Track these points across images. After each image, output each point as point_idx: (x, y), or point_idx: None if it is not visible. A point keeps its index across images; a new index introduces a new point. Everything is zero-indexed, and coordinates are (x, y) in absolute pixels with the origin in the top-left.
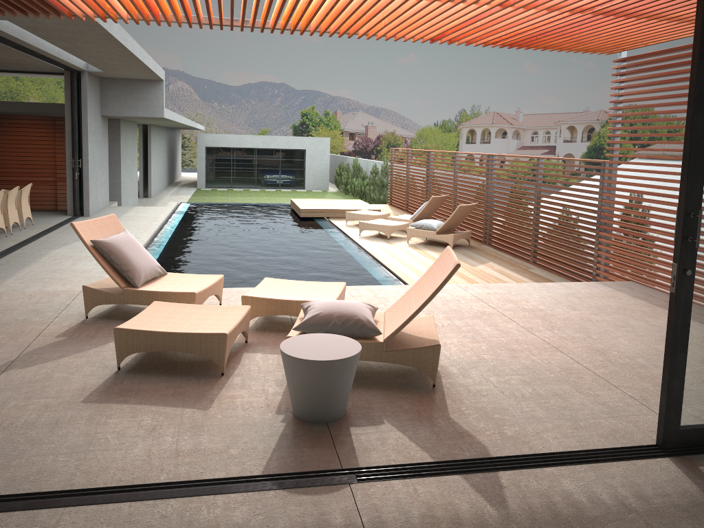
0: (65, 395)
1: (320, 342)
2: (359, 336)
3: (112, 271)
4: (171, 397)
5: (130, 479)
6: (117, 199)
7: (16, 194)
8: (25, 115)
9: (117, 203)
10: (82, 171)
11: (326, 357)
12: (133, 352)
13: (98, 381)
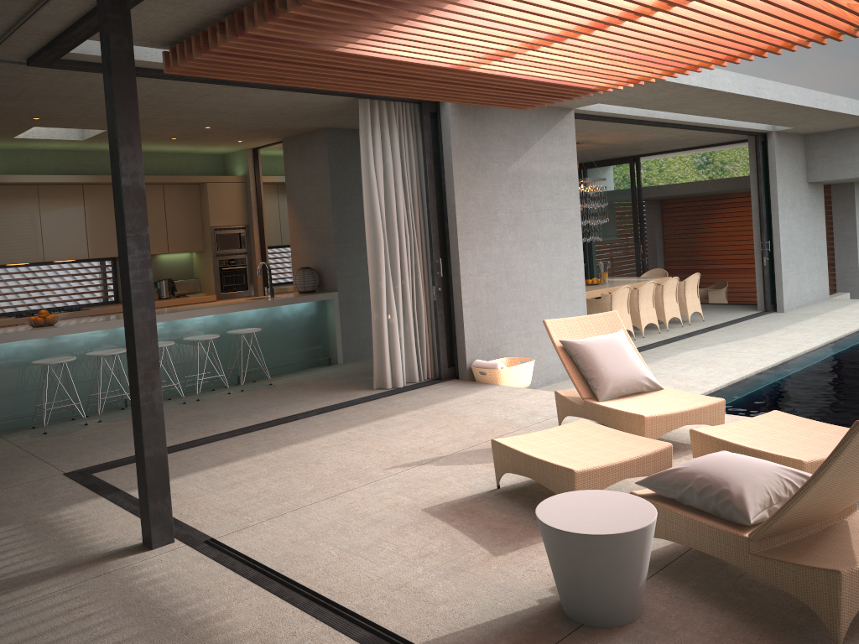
0: (422, 499)
1: (603, 506)
2: (727, 519)
3: (578, 377)
4: (490, 531)
5: (336, 591)
6: (854, 290)
7: (676, 285)
8: (740, 193)
9: (854, 295)
10: (773, 255)
11: (567, 525)
12: (505, 471)
13: (464, 494)
